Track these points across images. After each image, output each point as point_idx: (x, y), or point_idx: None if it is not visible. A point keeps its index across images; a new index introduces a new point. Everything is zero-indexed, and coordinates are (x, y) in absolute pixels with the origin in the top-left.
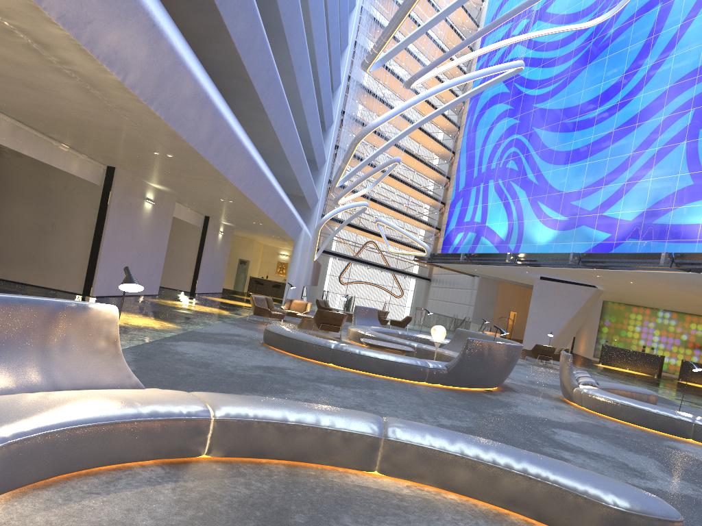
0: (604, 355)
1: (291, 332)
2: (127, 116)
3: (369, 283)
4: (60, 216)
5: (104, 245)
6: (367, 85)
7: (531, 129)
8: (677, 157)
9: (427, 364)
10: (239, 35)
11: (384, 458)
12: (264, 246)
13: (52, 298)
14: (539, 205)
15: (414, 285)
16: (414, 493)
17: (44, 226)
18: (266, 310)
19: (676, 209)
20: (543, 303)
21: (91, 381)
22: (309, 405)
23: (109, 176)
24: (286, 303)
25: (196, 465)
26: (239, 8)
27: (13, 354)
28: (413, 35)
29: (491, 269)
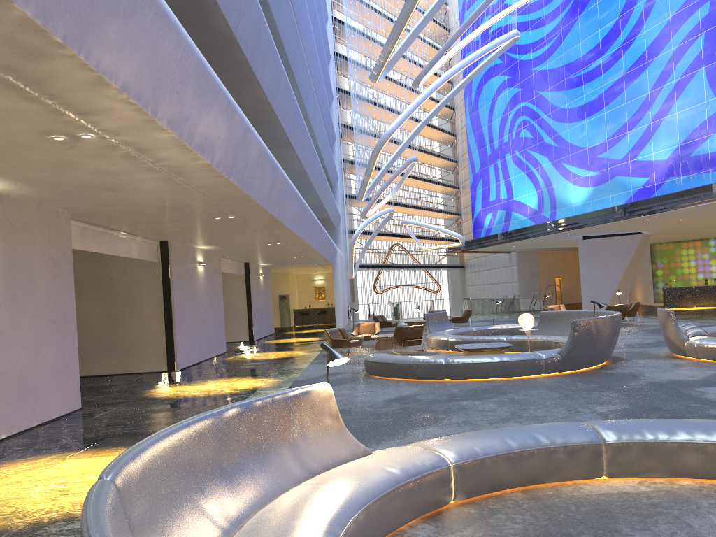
0: (667, 298)
1: (395, 358)
2: (201, 192)
3: (404, 286)
4: (127, 300)
5: (176, 318)
6: (356, 91)
7: (536, 93)
8: (699, 84)
9: (540, 356)
10: (268, 83)
11: (610, 462)
12: (297, 276)
13: (281, 391)
14: (564, 166)
15: (447, 276)
16: (652, 488)
17: (114, 314)
18: (344, 341)
19: (712, 136)
20: (592, 262)
21: (332, 459)
22: (518, 429)
23: (164, 250)
24: (355, 328)
25: (450, 513)
26: (265, 58)
27: (272, 452)
28: (412, 34)
29: (530, 242)
